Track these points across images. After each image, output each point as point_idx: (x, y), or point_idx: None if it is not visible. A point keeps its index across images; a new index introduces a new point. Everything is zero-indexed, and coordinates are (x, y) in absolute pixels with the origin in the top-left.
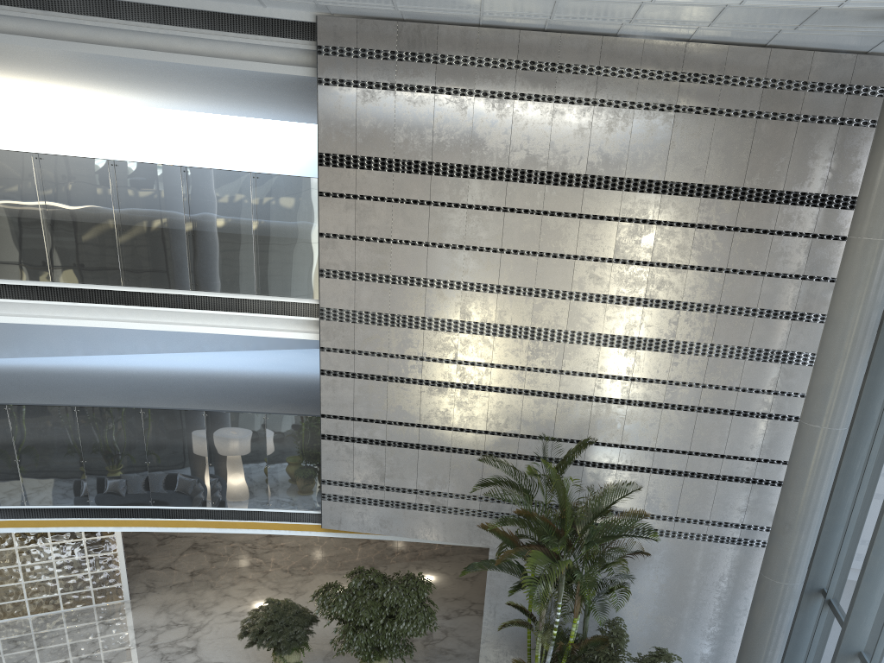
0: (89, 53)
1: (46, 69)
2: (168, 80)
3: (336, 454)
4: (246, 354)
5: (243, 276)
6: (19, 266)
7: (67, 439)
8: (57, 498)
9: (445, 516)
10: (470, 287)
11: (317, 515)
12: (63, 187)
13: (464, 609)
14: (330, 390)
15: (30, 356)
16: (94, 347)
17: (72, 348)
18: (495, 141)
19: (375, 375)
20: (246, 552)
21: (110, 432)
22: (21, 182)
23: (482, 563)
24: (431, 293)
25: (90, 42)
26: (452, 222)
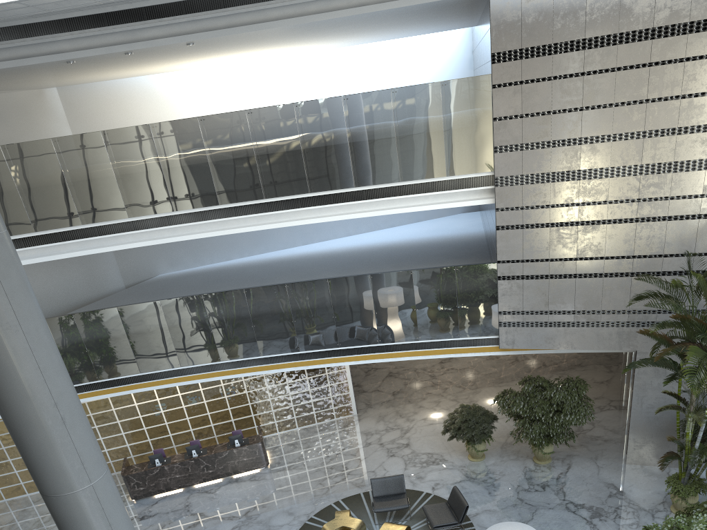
0: (325, 20)
1: (285, 39)
2: (368, 24)
3: (509, 290)
4: (411, 226)
5: (436, 164)
6: (289, 186)
7: (323, 303)
8: (318, 344)
9: (599, 329)
10: (618, 137)
11: (494, 339)
12: (314, 123)
13: (604, 405)
14: (503, 241)
15: (270, 251)
16: (309, 238)
17: (295, 241)
18: (640, 6)
19: (539, 224)
20: (427, 375)
21: (350, 294)
22: (288, 126)
23: (641, 361)
24: (585, 149)
25: (325, 11)
26: (603, 85)
